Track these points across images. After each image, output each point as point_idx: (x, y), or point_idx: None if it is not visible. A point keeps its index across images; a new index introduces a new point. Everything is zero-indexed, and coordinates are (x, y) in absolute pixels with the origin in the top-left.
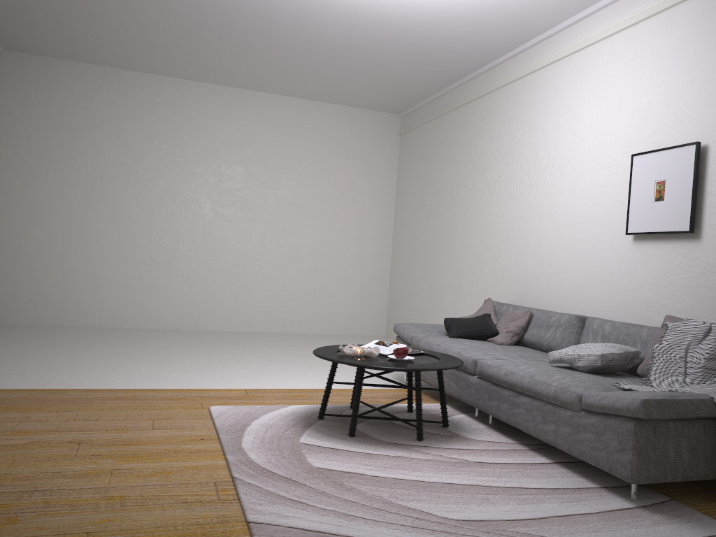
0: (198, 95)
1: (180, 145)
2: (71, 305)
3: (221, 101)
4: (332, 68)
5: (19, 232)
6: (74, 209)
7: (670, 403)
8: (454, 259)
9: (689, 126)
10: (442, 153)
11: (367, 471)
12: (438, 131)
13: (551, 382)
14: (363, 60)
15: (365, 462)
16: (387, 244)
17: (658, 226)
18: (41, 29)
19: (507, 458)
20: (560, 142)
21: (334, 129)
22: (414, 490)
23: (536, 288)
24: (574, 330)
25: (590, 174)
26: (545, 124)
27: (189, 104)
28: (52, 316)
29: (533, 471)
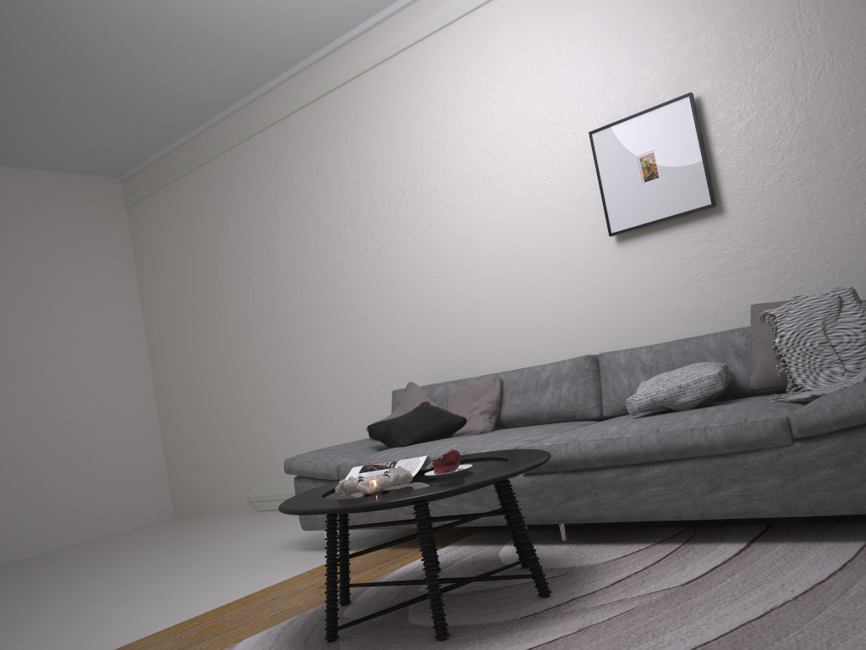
0: None
1: None
2: None
3: None
4: (22, 89)
5: None
6: None
7: None
8: (293, 358)
9: (665, 81)
10: (226, 213)
11: None
12: (208, 185)
13: (702, 425)
14: (87, 68)
15: None
16: (145, 374)
17: (660, 212)
18: None
19: (696, 563)
20: (452, 147)
21: (15, 207)
22: None
23: (466, 353)
24: (589, 377)
25: (518, 176)
26: (419, 129)
27: None
28: None
29: (764, 562)
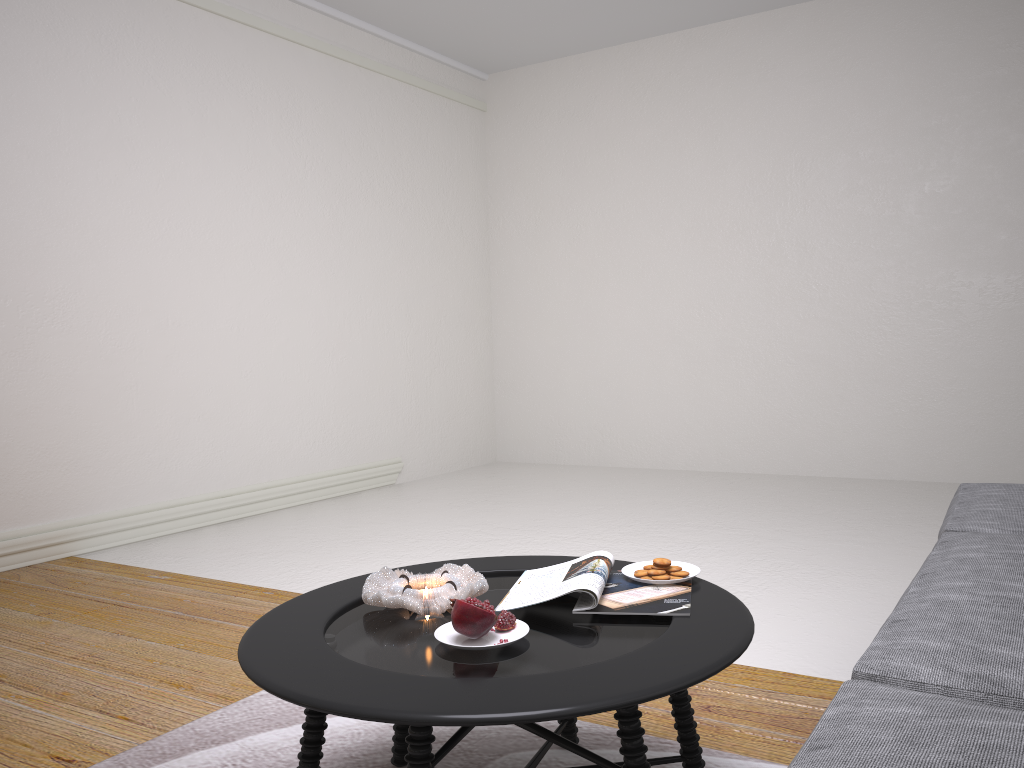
0: (748, 40)
1: (726, 142)
2: (594, 433)
3: (788, 37)
4: None
5: (525, 329)
6: (585, 284)
7: None
8: None
9: None
10: None
11: None
12: None
13: None
14: None
15: None
16: None
17: None
18: (465, 22)
19: None
20: None
21: None
22: None
23: None
24: None
25: None
26: None
27: (734, 63)
28: (572, 450)
29: None
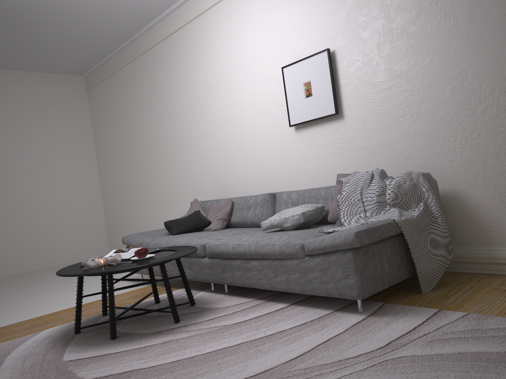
0: None
1: None
2: None
3: None
4: (13, 35)
5: None
6: None
7: (372, 230)
8: (157, 179)
9: (319, 39)
10: (128, 98)
11: (142, 365)
12: (120, 82)
13: (274, 242)
14: (42, 24)
15: (137, 357)
16: (96, 181)
17: (312, 115)
18: None
19: (255, 313)
20: (223, 70)
21: (26, 92)
22: (194, 366)
23: (229, 184)
24: (269, 205)
25: (252, 89)
26: (209, 59)
27: None
28: None
29: (280, 316)
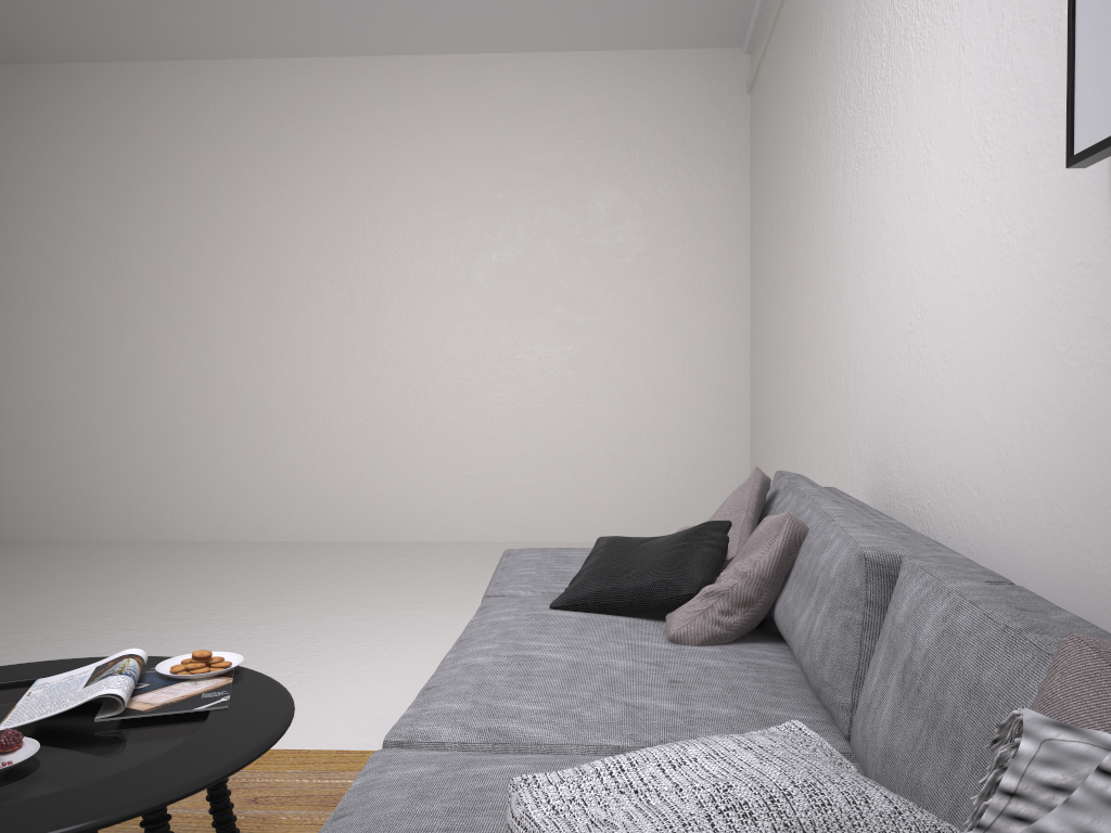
0: (321, 83)
1: (296, 187)
2: (137, 502)
3: (363, 88)
4: None
5: (46, 379)
6: (127, 329)
7: None
8: (802, 360)
9: None
10: (784, 99)
11: None
12: (779, 51)
13: None
14: None
15: None
16: (739, 339)
17: None
18: None
19: None
20: None
21: (598, 105)
22: None
23: (903, 430)
24: (856, 616)
25: None
26: None
27: (306, 104)
28: (108, 524)
29: None
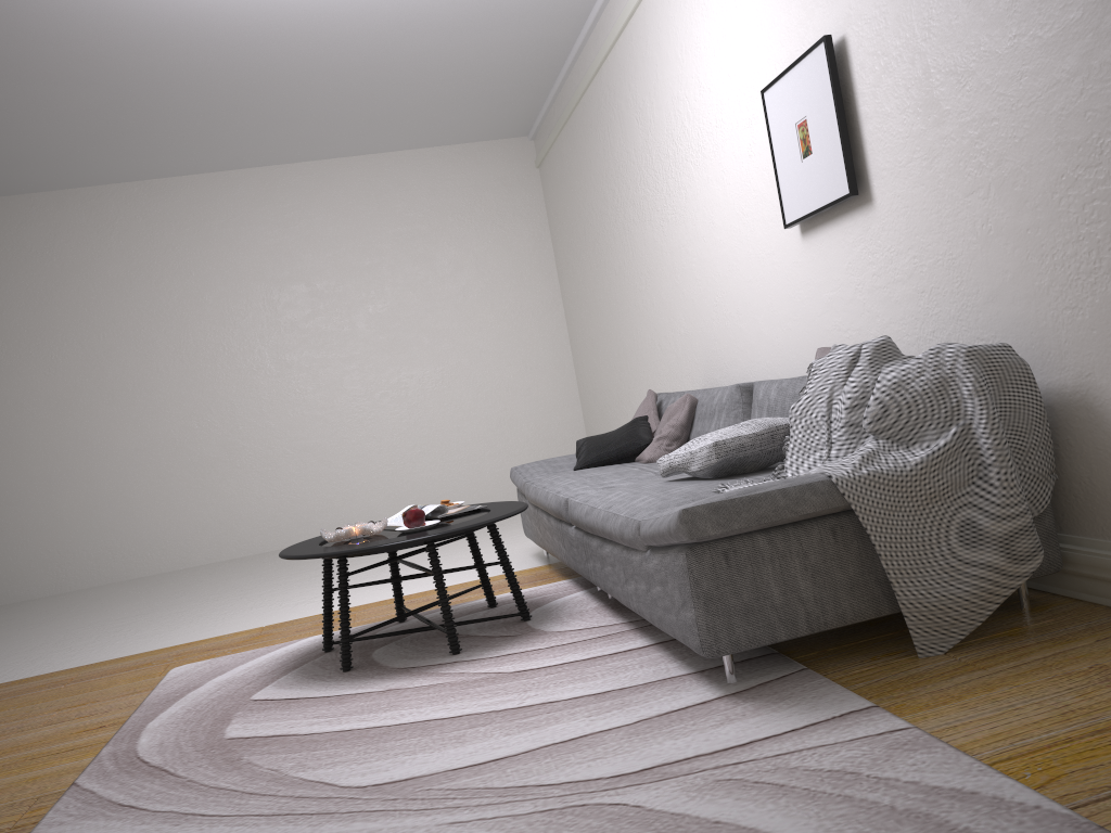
0: (208, 193)
1: (201, 276)
2: (103, 552)
3: (244, 193)
4: (368, 95)
5: (1, 465)
6: (70, 411)
7: (739, 505)
8: (632, 341)
9: (818, 14)
10: (583, 177)
11: (305, 728)
12: (571, 145)
13: (623, 510)
14: (401, 67)
15: (319, 712)
16: (562, 343)
17: (815, 200)
18: None
19: (577, 653)
20: (691, 105)
21: (431, 188)
22: (348, 746)
23: (721, 355)
24: (739, 410)
25: (732, 144)
26: (670, 82)
27: (198, 211)
28: (79, 575)
29: (597, 668)
